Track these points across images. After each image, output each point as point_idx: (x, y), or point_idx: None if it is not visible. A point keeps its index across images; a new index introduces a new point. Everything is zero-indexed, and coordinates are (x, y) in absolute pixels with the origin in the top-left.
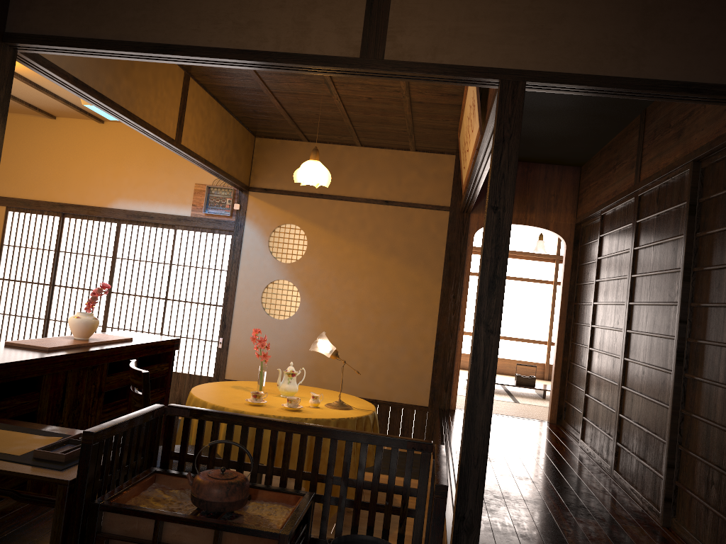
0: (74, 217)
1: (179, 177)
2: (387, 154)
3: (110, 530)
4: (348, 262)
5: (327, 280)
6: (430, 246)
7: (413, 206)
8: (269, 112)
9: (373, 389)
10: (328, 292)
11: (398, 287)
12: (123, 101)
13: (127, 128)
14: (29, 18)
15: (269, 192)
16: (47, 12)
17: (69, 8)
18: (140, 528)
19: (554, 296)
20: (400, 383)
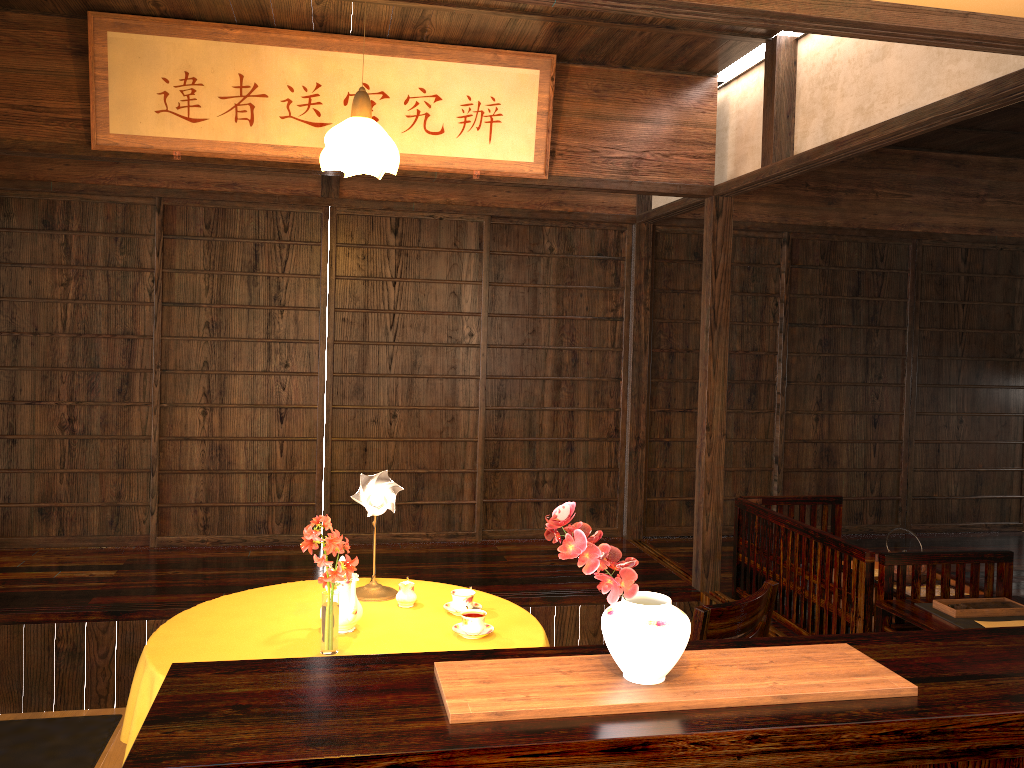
0: None
1: None
2: None
3: None
4: None
5: None
6: None
7: None
8: None
9: None
10: None
11: None
12: None
13: None
14: None
15: None
16: None
17: None
18: None
19: None
20: None
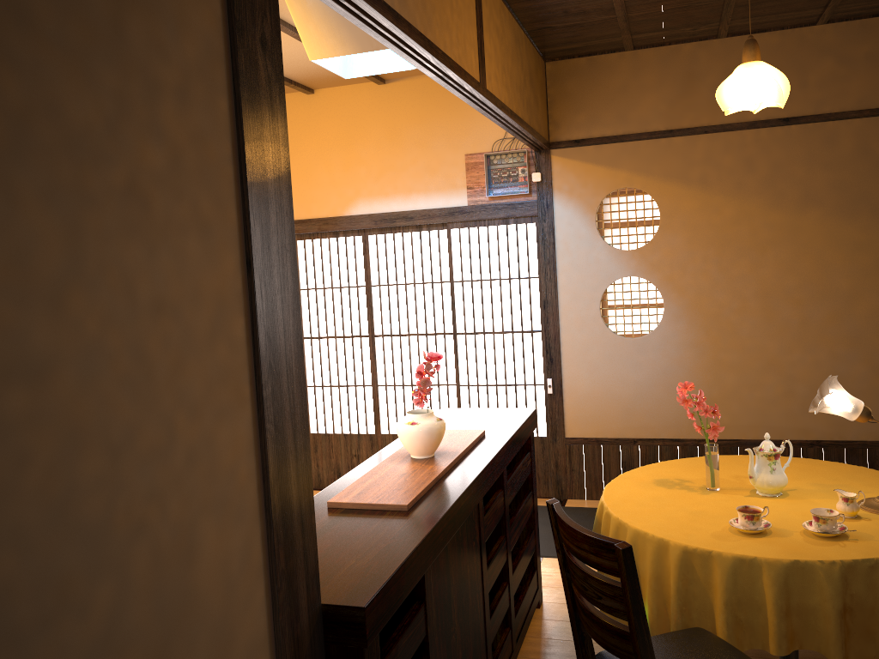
0: (300, 238)
1: (439, 150)
2: (774, 40)
3: None
4: (734, 231)
5: (702, 265)
6: (877, 180)
7: (836, 118)
8: (590, 8)
9: (811, 425)
10: (708, 283)
11: (828, 256)
12: (420, 22)
13: (349, 93)
14: None
15: (582, 144)
16: None
17: None
18: None
19: None
20: None
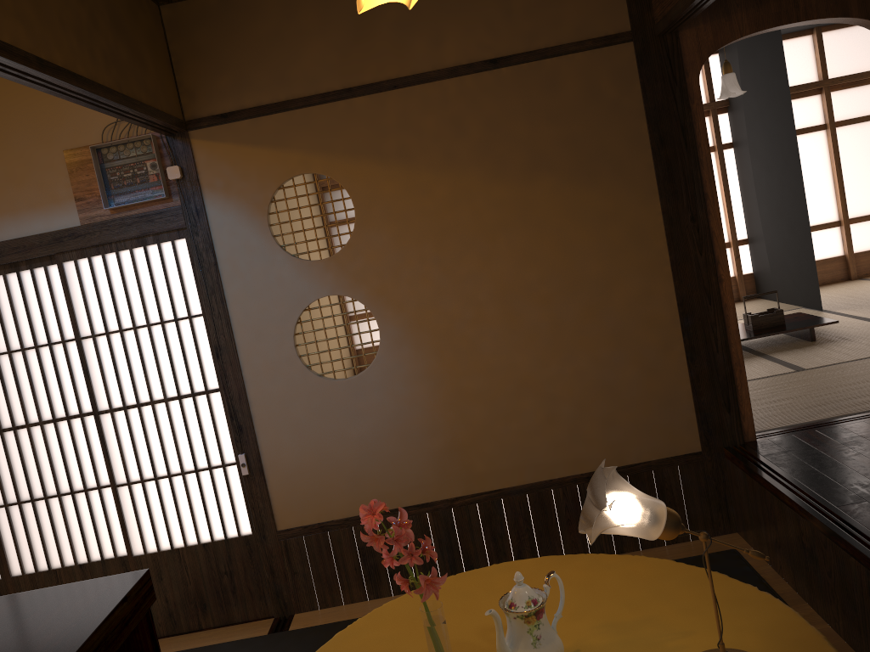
0: None
1: (23, 147)
2: None
3: None
4: (453, 216)
5: (420, 267)
6: (614, 129)
7: (554, 54)
8: None
9: (584, 454)
10: (431, 291)
11: (571, 235)
12: None
13: None
14: None
15: (232, 119)
16: None
17: None
18: None
19: (723, 169)
20: (634, 424)
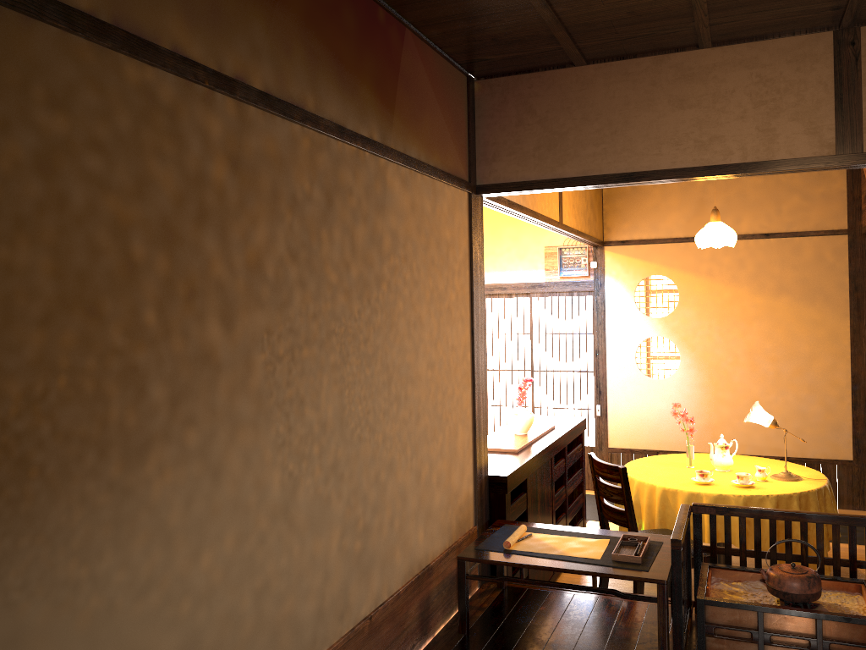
0: None
1: (526, 242)
2: (759, 181)
3: (714, 621)
4: (730, 308)
5: (707, 330)
6: (829, 278)
7: (800, 235)
8: None
9: (782, 446)
10: (711, 343)
11: (794, 329)
12: (531, 204)
13: None
14: (496, 168)
15: (626, 244)
16: (512, 161)
17: (531, 154)
18: (742, 618)
19: None
20: (814, 436)
